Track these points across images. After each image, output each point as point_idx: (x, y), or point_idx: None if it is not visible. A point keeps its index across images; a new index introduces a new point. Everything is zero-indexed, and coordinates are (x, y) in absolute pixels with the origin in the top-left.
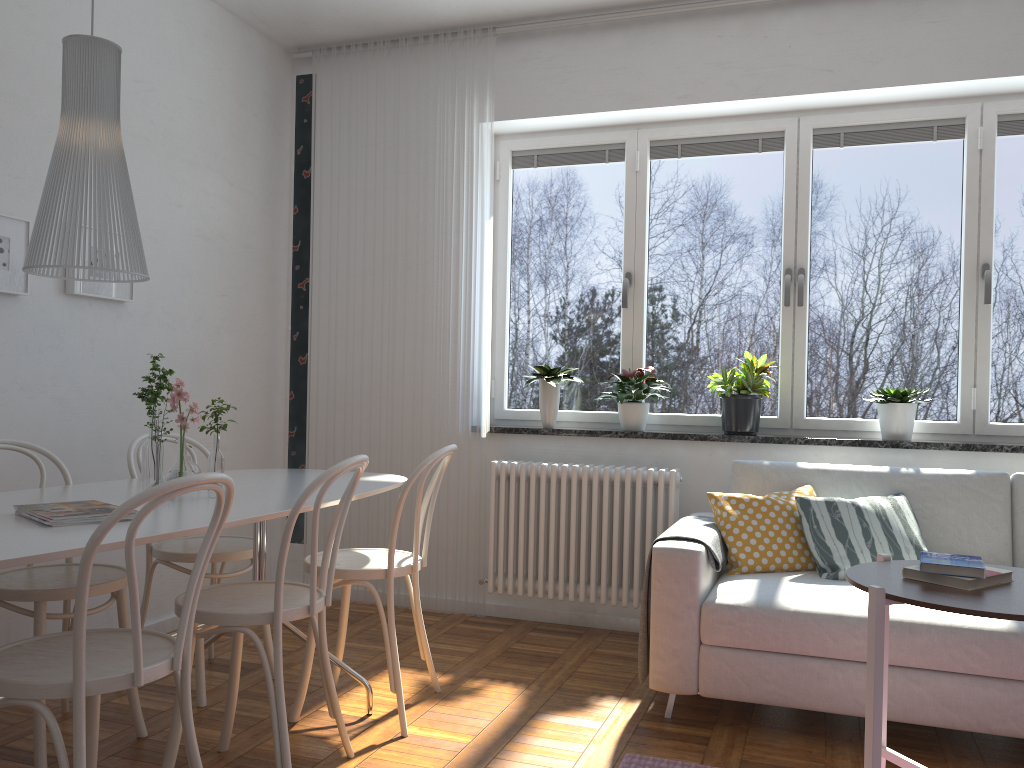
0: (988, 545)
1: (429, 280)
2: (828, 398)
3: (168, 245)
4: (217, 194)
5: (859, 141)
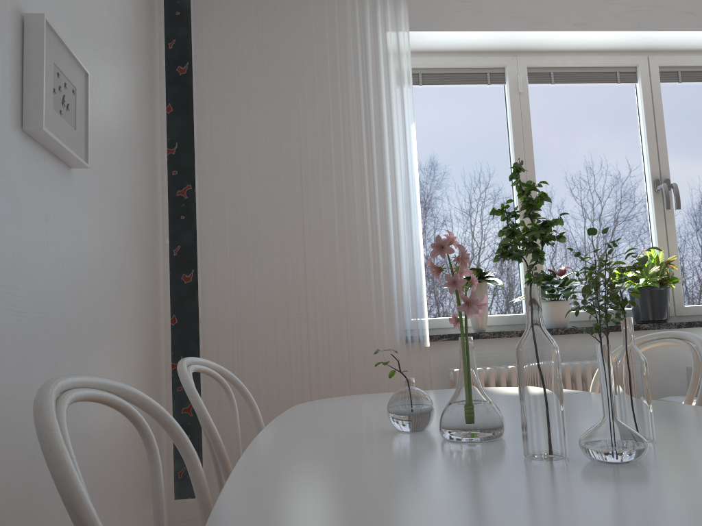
0: None
1: (350, 184)
2: (695, 288)
3: (99, 104)
4: (125, 61)
5: (692, 79)
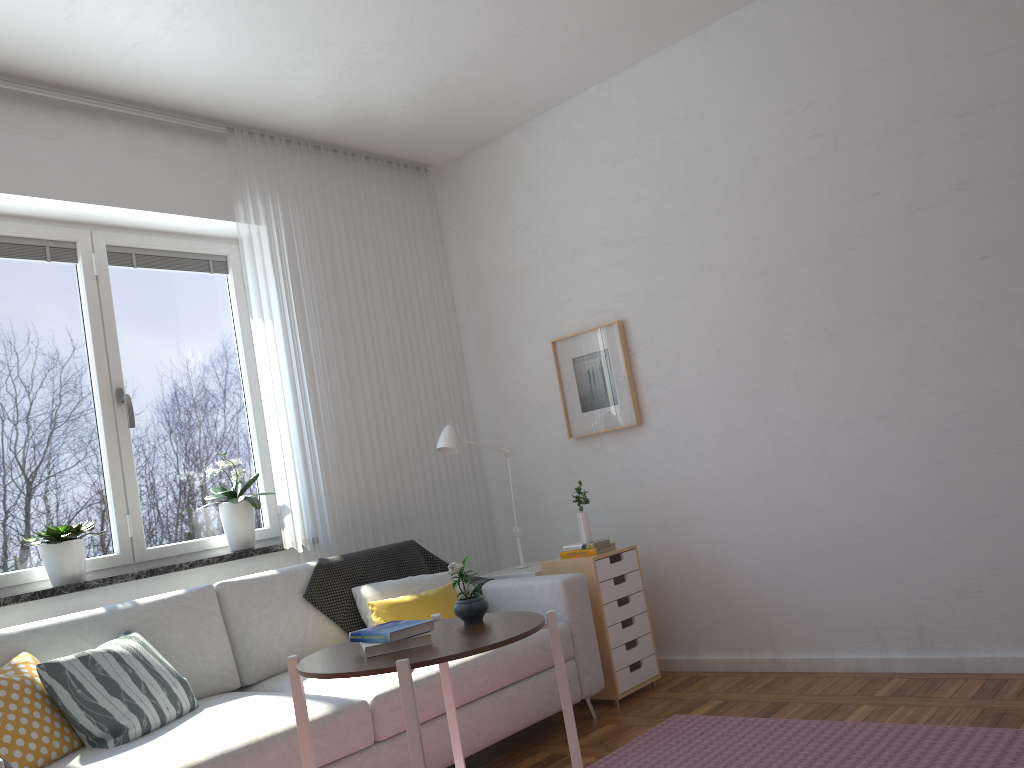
0: (220, 658)
1: None
2: None
3: None
4: None
5: None
